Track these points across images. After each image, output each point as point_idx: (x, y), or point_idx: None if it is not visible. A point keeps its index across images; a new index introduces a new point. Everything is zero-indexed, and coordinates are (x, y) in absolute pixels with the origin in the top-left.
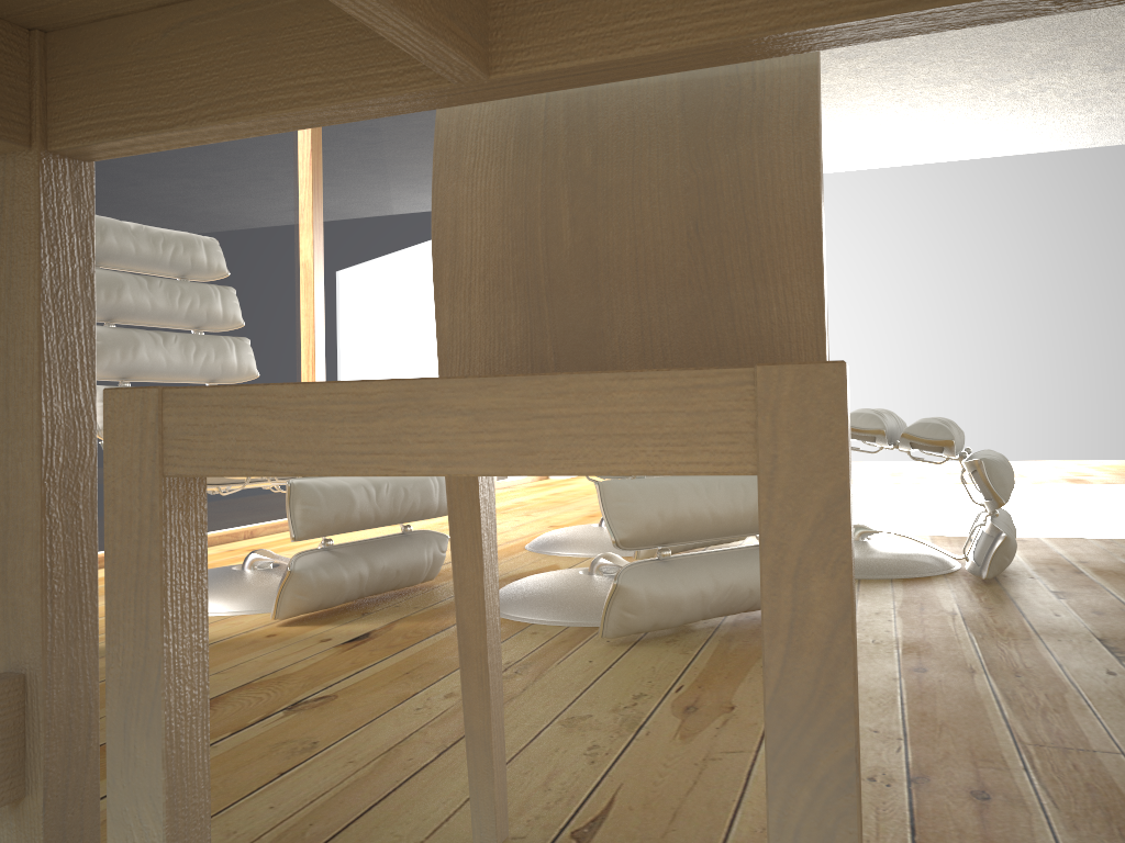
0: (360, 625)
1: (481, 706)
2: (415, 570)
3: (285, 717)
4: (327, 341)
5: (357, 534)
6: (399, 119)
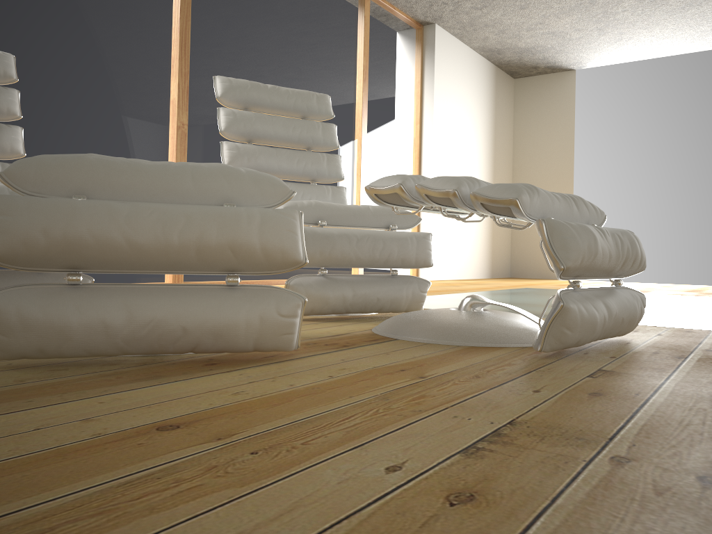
0: None
1: None
2: None
3: None
4: (192, 158)
5: None
6: (275, 5)
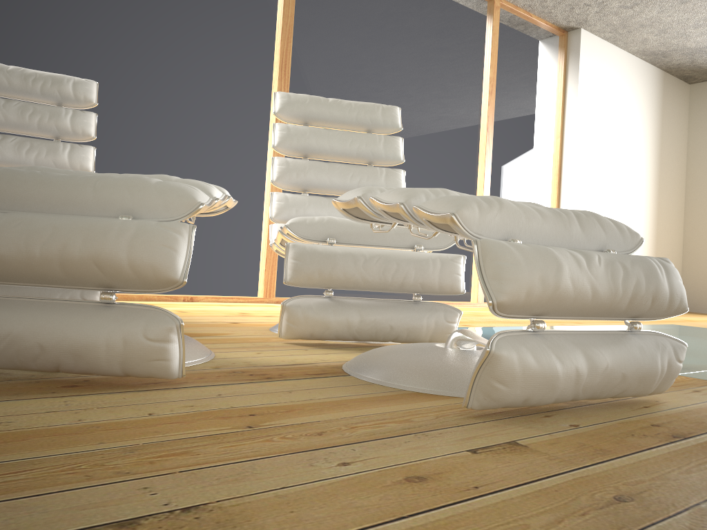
0: None
1: None
2: None
3: None
4: None
5: (250, 308)
6: (387, 21)
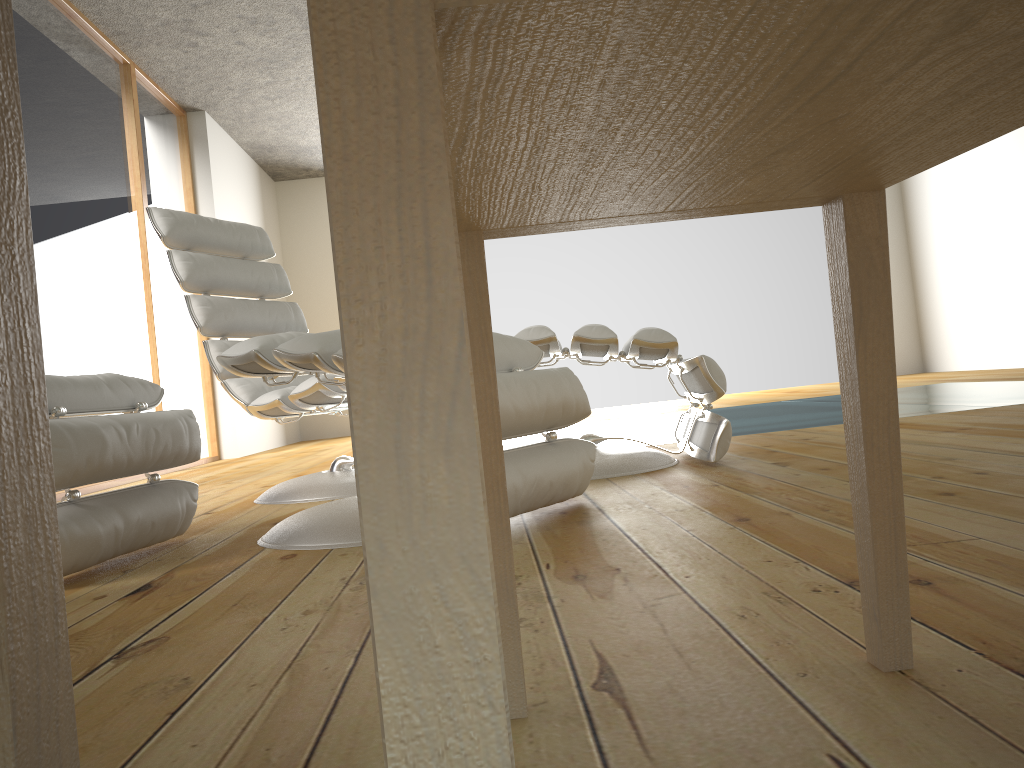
0: (131, 579)
1: (501, 546)
2: (171, 521)
3: (119, 665)
4: None
5: None
6: (45, 82)
